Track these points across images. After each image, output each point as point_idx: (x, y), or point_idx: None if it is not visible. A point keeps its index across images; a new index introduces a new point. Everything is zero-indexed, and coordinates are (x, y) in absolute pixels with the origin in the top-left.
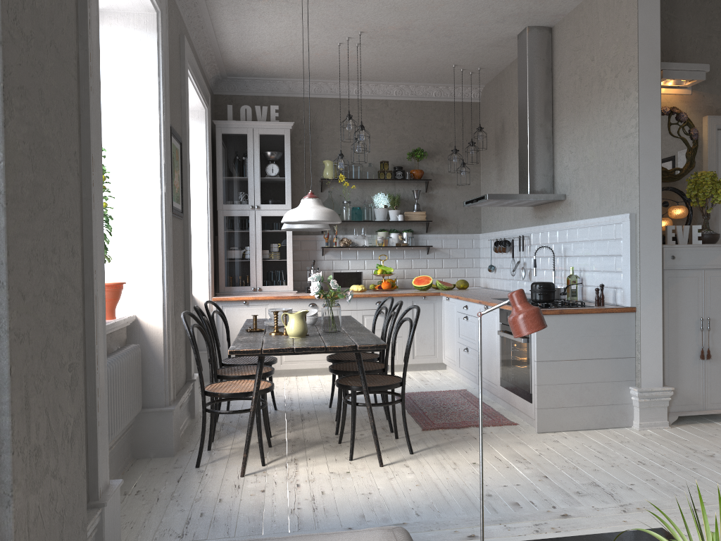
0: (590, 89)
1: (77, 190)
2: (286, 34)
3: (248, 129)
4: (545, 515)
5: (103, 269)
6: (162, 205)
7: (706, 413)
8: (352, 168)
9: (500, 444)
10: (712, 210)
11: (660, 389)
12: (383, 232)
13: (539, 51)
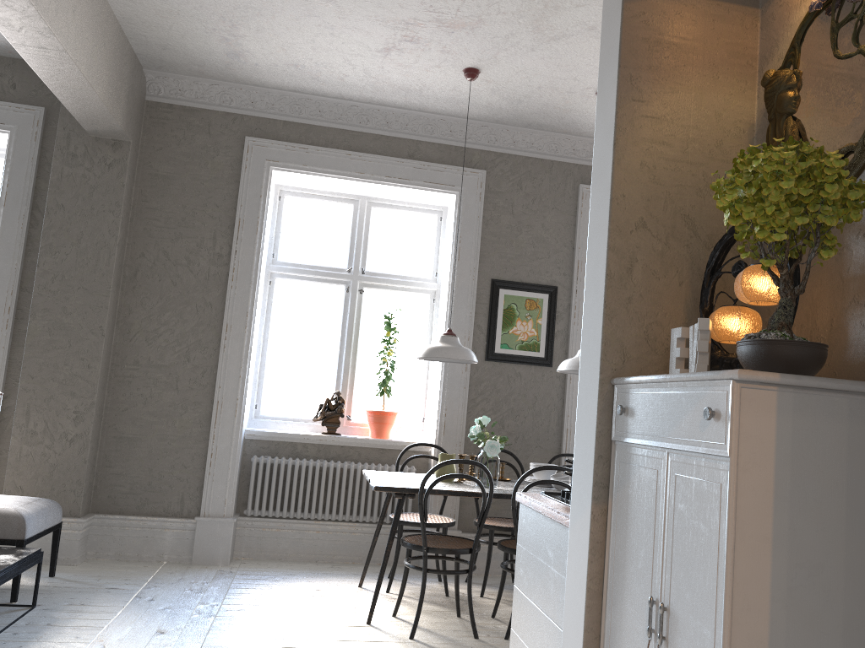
0: None
1: (100, 341)
2: None
3: None
4: None
5: (237, 387)
6: None
7: None
8: None
9: None
10: (766, 264)
11: None
12: None
13: None
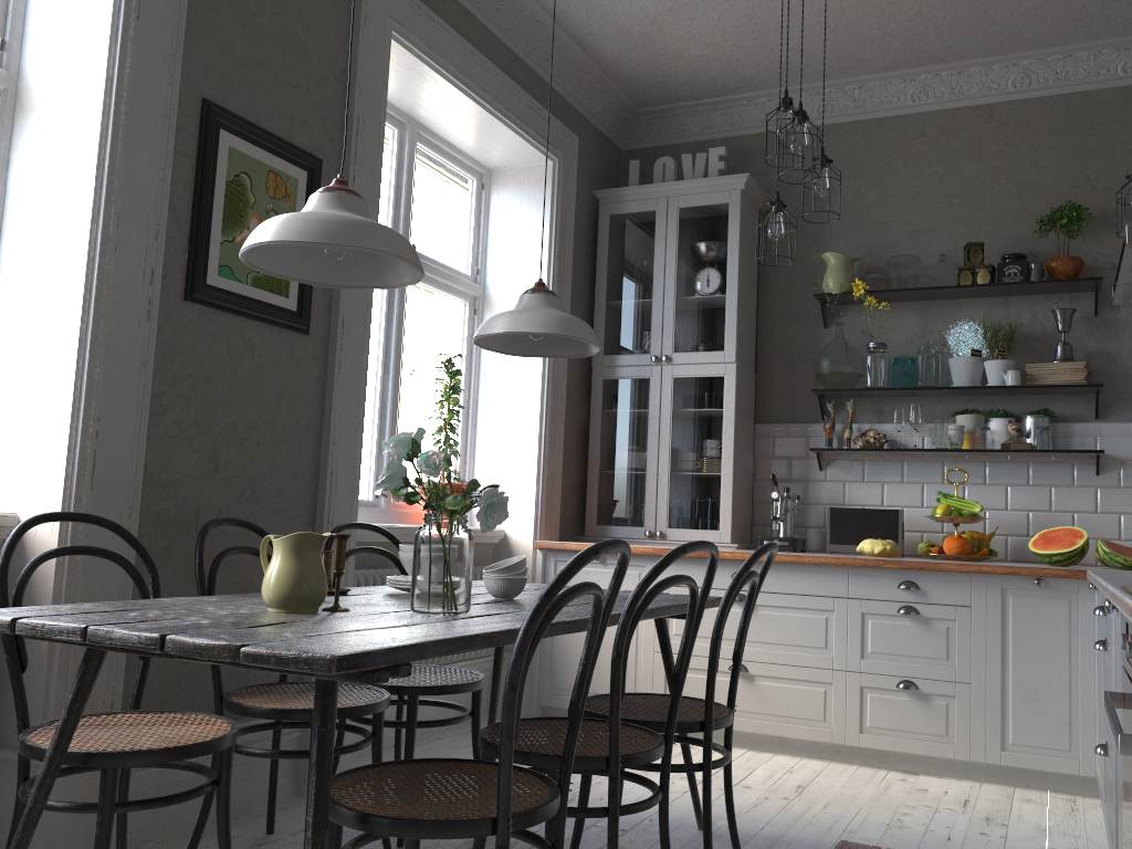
0: None
1: None
2: None
3: (659, 200)
4: None
5: None
6: (96, 260)
7: None
8: (890, 265)
9: None
10: None
11: None
12: (967, 415)
13: None
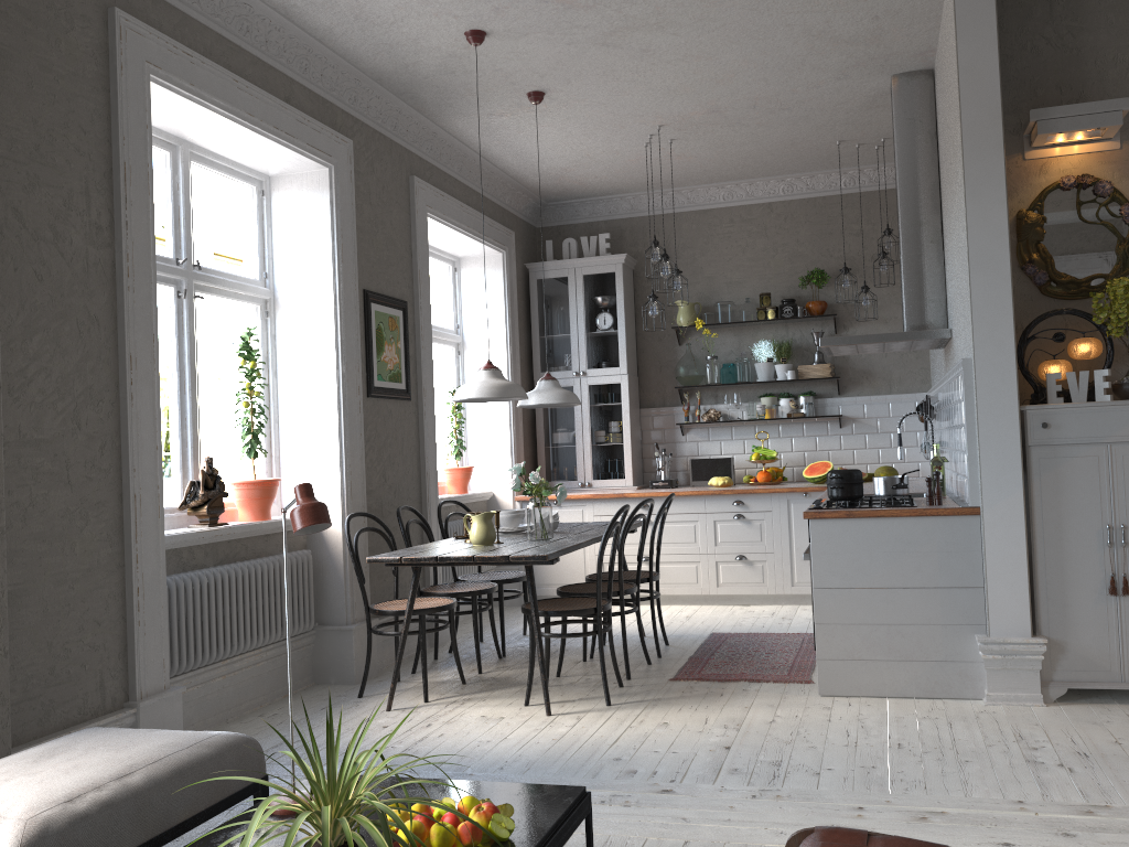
0: (949, 163)
1: None
2: (569, 145)
3: (569, 269)
4: (643, 787)
5: (155, 467)
6: (340, 388)
7: (1125, 688)
8: (716, 307)
9: (741, 704)
10: None
11: (1019, 641)
12: (766, 397)
13: (912, 109)
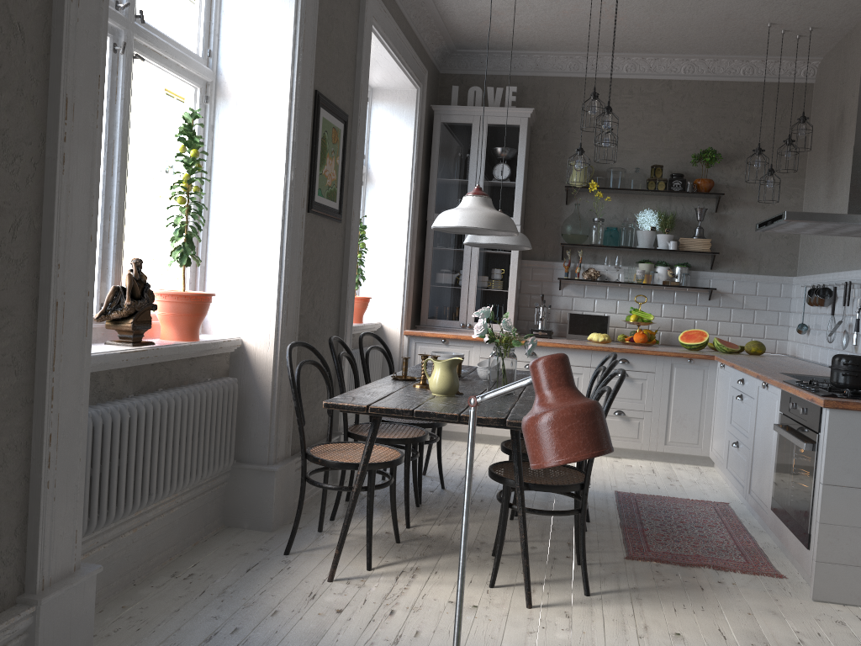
0: None
1: None
2: None
3: (474, 117)
4: None
5: (86, 265)
6: (286, 197)
7: None
8: (610, 173)
9: (739, 608)
10: None
11: None
12: (646, 263)
13: None
